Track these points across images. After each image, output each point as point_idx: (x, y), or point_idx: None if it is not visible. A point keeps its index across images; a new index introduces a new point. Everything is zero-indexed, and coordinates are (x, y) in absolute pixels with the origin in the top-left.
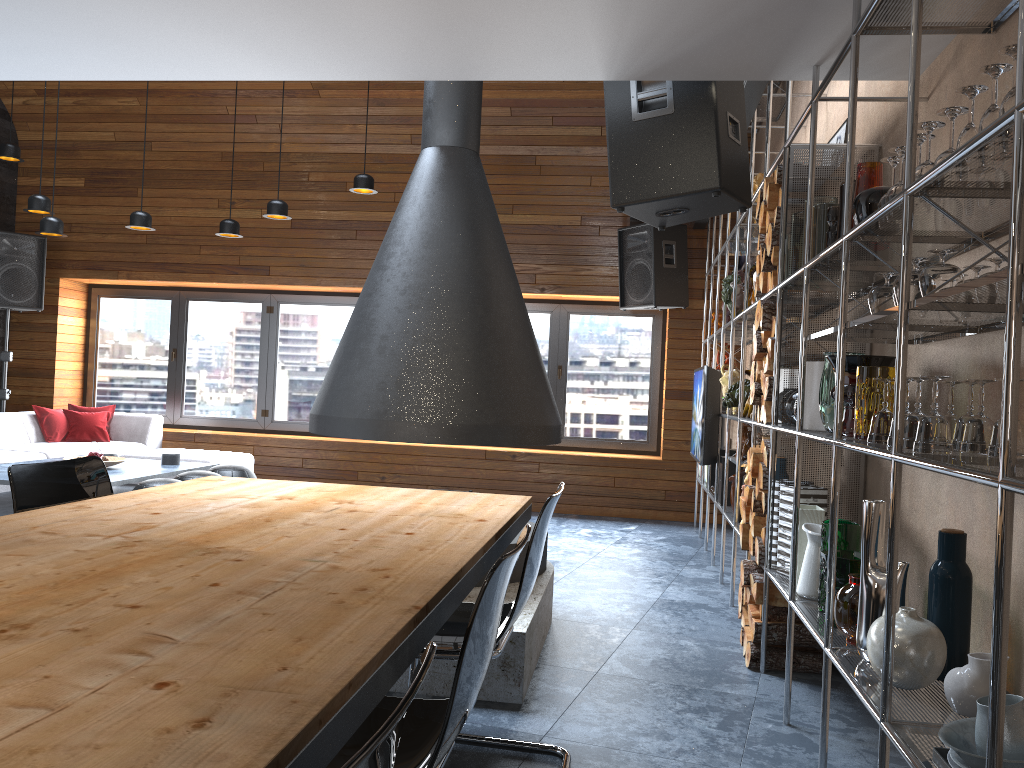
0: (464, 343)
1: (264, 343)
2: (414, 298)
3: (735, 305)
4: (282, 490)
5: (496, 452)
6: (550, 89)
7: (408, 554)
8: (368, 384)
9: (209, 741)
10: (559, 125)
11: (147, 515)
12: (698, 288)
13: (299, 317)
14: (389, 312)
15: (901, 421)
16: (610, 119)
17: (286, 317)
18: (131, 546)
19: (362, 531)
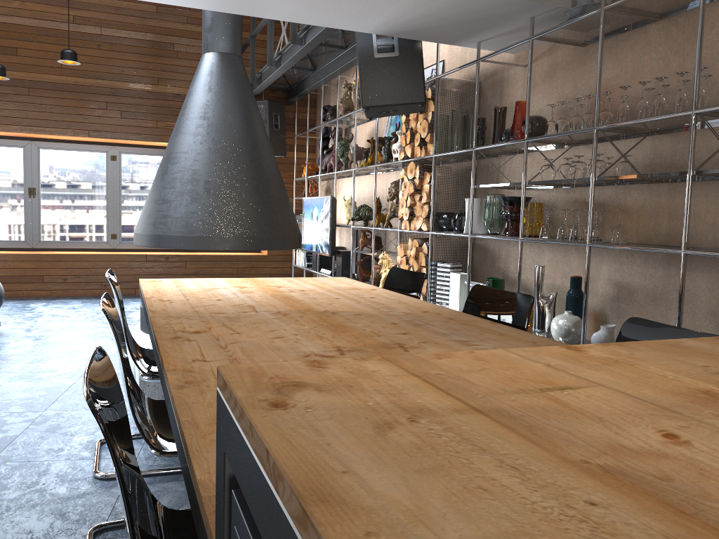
0: (259, 186)
1: None
2: (224, 156)
3: (355, 160)
4: (219, 283)
5: (154, 255)
6: None
7: (409, 305)
8: (202, 213)
9: None
10: (192, 23)
11: (219, 301)
12: (287, 144)
13: None
14: (207, 165)
15: (591, 229)
16: (360, 54)
17: None
18: (287, 314)
19: (349, 298)
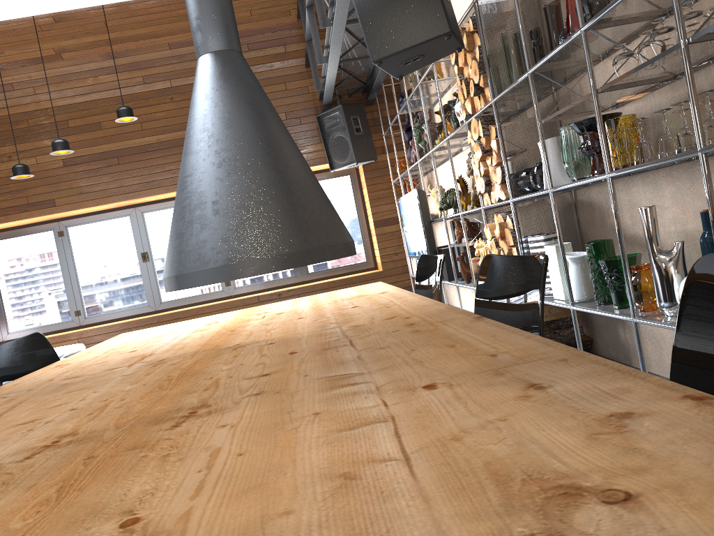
0: (278, 193)
1: (63, 260)
2: (230, 168)
3: (430, 140)
4: (197, 323)
5: (266, 295)
6: (242, 23)
7: (386, 310)
8: (213, 240)
9: (579, 389)
10: (253, 49)
11: (128, 353)
12: (378, 146)
13: (86, 234)
14: (213, 183)
15: (701, 124)
16: None
17: (75, 236)
18: (163, 363)
19: (318, 315)
